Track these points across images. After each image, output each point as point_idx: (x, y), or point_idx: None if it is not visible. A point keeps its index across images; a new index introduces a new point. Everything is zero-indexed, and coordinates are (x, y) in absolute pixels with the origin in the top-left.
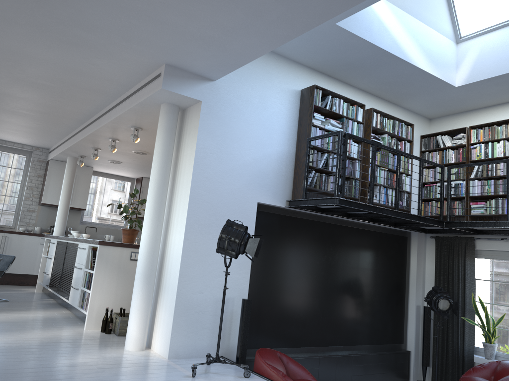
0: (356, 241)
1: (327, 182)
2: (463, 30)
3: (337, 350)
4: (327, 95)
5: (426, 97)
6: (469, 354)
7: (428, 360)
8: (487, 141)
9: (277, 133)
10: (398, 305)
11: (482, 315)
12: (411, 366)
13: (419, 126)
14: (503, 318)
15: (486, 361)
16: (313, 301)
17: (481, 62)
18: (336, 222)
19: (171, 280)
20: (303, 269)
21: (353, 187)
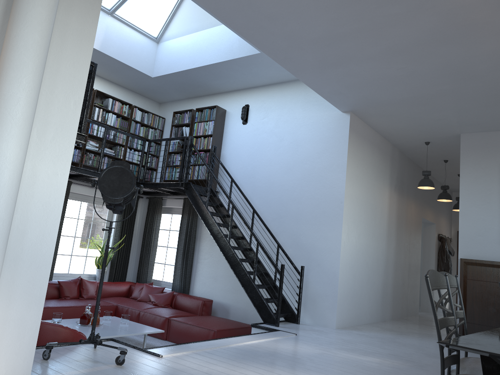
0: None
1: None
2: None
3: None
4: None
5: None
6: None
7: None
8: None
9: None
10: None
11: None
12: None
13: None
14: None
15: None
16: None
17: None
18: None
19: (30, 244)
20: None
21: None
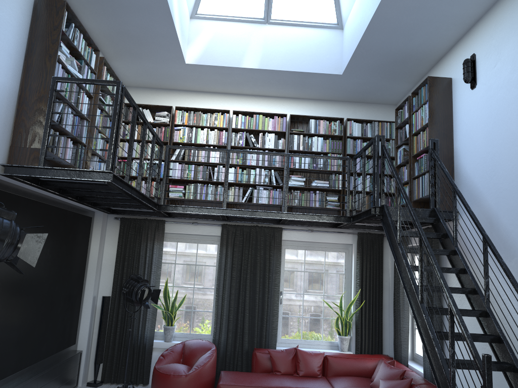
0: (54, 225)
1: (59, 144)
2: (201, 7)
3: (21, 376)
4: (71, 22)
5: (147, 63)
6: (151, 340)
7: (103, 357)
8: (193, 125)
9: (1, 53)
10: (77, 299)
11: (161, 298)
12: (82, 367)
13: None
14: (184, 299)
15: (166, 344)
16: (5, 314)
17: (214, 47)
18: (40, 199)
19: None
20: (0, 269)
21: (79, 155)
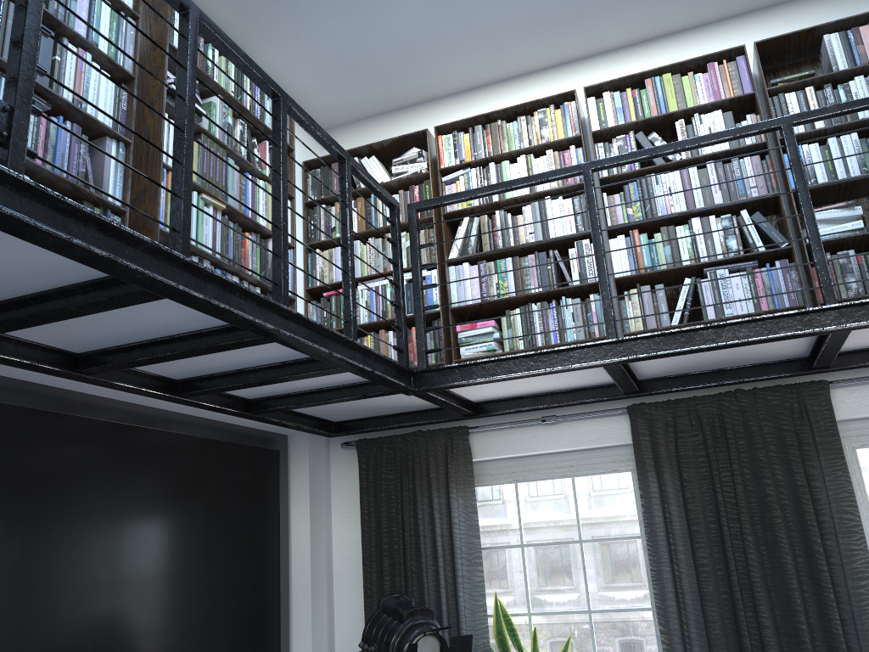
0: (111, 476)
1: None
2: None
3: None
4: None
5: (330, 24)
6: None
7: None
8: (486, 159)
9: None
10: None
11: None
12: None
13: (300, 137)
14: (568, 651)
15: None
16: None
17: None
18: (20, 398)
19: None
20: None
21: None
